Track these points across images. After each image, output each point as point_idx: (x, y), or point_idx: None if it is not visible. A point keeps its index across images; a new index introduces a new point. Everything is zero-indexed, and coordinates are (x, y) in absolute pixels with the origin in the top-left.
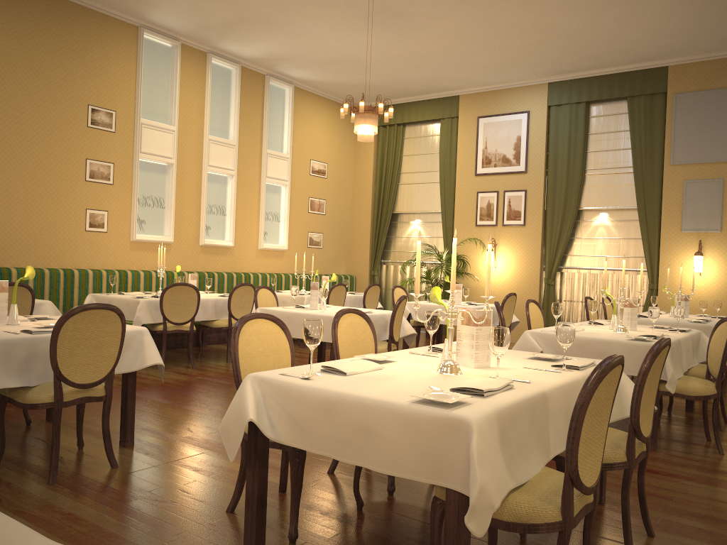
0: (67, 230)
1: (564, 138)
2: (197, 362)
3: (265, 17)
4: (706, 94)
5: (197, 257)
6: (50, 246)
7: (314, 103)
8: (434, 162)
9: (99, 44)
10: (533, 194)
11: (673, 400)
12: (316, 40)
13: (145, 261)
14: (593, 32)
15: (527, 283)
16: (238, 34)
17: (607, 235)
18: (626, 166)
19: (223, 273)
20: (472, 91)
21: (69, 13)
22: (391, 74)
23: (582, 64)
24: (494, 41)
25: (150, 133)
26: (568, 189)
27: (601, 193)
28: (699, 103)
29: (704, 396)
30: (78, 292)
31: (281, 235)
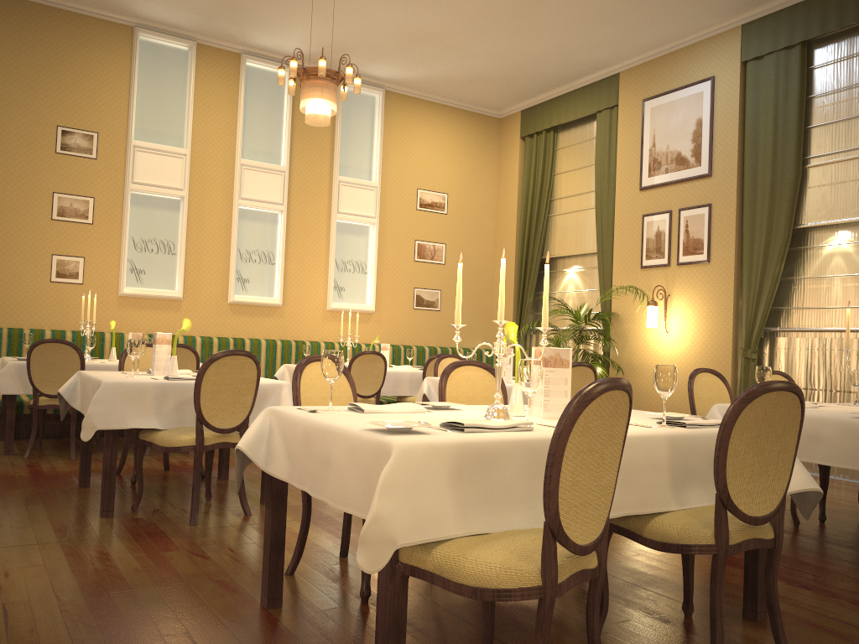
0: (23, 280)
1: (767, 111)
2: None
3: None
4: None
5: (223, 319)
6: None
7: (423, 113)
8: (592, 178)
9: (75, 51)
10: (721, 210)
11: (693, 588)
12: (350, 10)
13: (142, 322)
14: None
15: (713, 357)
16: (253, 18)
17: (848, 270)
18: None
19: (261, 340)
20: (635, 63)
21: (31, 16)
22: (497, 51)
23: None
24: None
25: (148, 158)
26: (775, 195)
27: (833, 196)
28: None
29: (495, 590)
30: None
31: (368, 291)
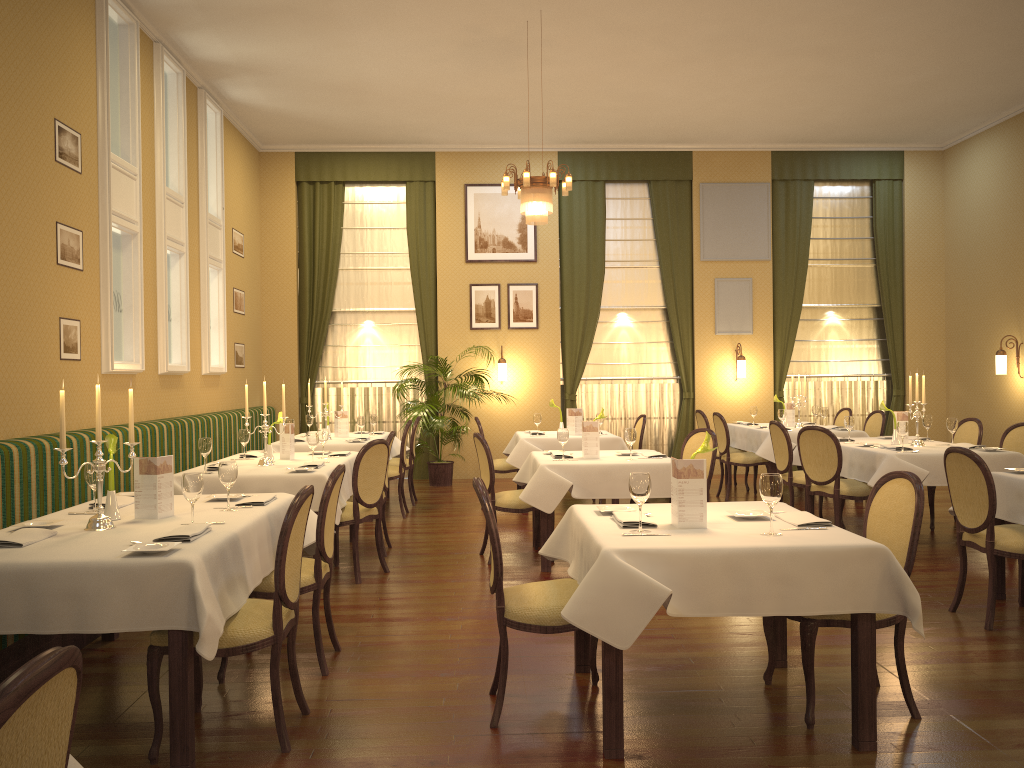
0: (42, 360)
1: (580, 222)
2: (350, 564)
3: (331, 14)
4: (731, 187)
5: (157, 396)
6: (27, 393)
7: (232, 139)
8: (397, 240)
9: (61, 5)
10: (547, 289)
11: None
12: (352, 57)
13: (116, 408)
14: (673, 108)
15: (545, 401)
16: (245, 26)
17: (630, 339)
18: (650, 259)
19: (189, 419)
20: (455, 149)
21: None
22: (382, 114)
23: (613, 136)
24: (567, 99)
25: (117, 177)
26: (589, 284)
27: (625, 290)
28: (726, 196)
29: None
30: (78, 476)
31: (214, 349)
